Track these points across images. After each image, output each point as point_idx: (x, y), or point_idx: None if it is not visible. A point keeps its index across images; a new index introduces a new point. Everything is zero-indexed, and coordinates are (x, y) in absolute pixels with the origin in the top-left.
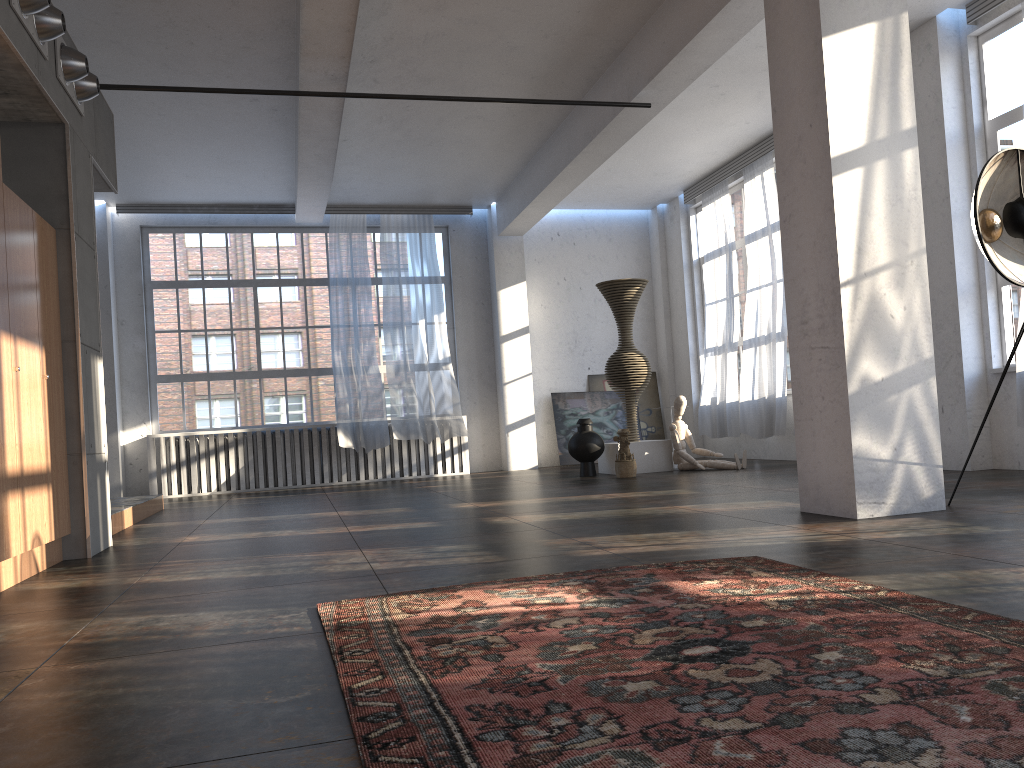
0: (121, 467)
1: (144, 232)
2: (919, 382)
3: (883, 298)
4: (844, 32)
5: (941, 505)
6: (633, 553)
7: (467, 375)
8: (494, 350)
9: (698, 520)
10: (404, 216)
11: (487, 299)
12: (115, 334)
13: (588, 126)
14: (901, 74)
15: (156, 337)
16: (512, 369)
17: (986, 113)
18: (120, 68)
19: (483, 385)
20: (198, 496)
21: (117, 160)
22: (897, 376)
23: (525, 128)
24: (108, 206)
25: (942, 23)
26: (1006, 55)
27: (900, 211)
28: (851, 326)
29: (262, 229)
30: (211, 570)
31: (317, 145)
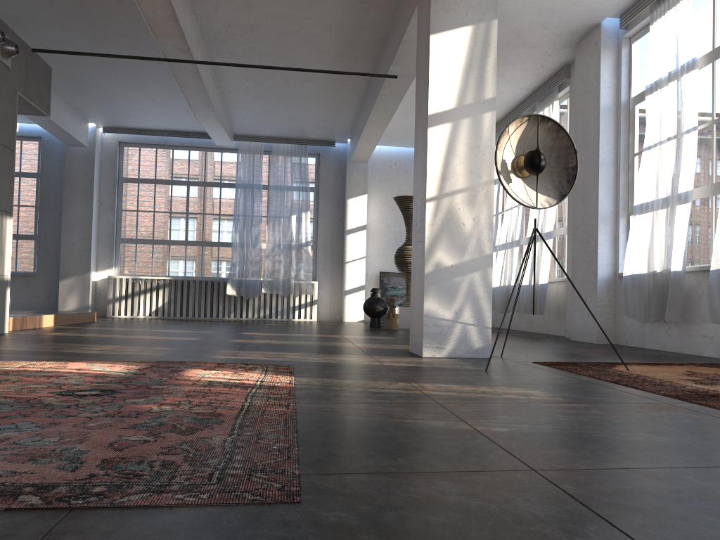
0: (91, 295)
1: (120, 145)
2: (479, 270)
3: (458, 211)
4: (447, 31)
5: (487, 354)
6: (238, 359)
7: (323, 255)
8: (343, 239)
9: (337, 350)
10: (289, 145)
11: (341, 204)
12: (95, 209)
13: (376, 89)
14: (488, 61)
15: (122, 213)
16: (352, 253)
17: (631, 92)
18: (68, 39)
19: (333, 262)
20: (135, 318)
21: (91, 98)
22: (463, 264)
23: (346, 89)
24: (98, 127)
25: (605, 28)
26: (643, 52)
27: (477, 153)
28: (431, 228)
29: (195, 148)
30: (11, 346)
31: (195, 94)
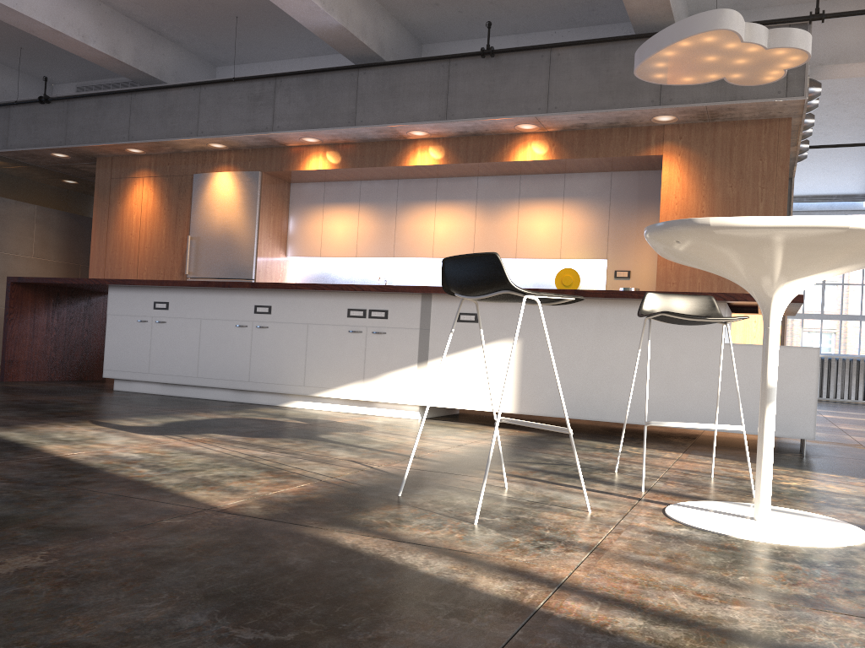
0: None
1: None
2: None
3: None
4: None
5: None
6: None
7: None
8: None
9: None
10: None
11: None
12: None
13: None
14: None
15: None
16: None
17: None
18: None
19: None
20: None
21: None
22: None
23: None
24: None
25: None
26: None
27: None
28: None
29: (835, 212)
30: None
31: None
